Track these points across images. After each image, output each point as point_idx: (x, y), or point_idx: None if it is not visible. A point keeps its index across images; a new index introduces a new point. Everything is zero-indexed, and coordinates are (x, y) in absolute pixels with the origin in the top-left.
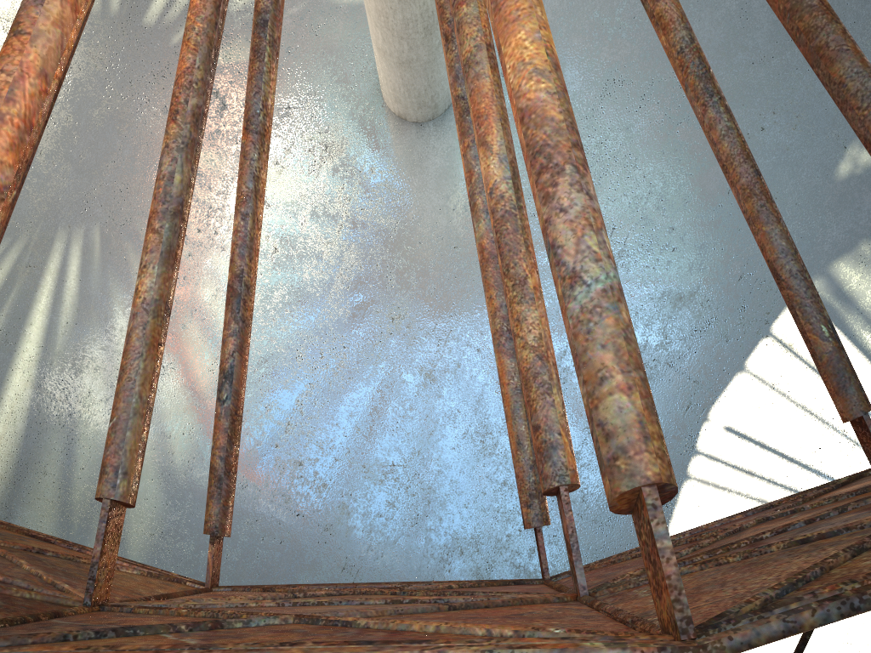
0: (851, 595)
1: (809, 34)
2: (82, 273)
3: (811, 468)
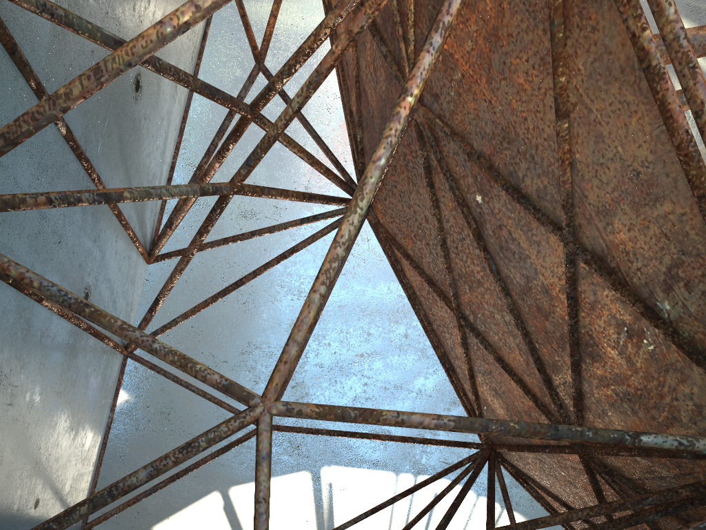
0: None
1: None
2: None
3: None
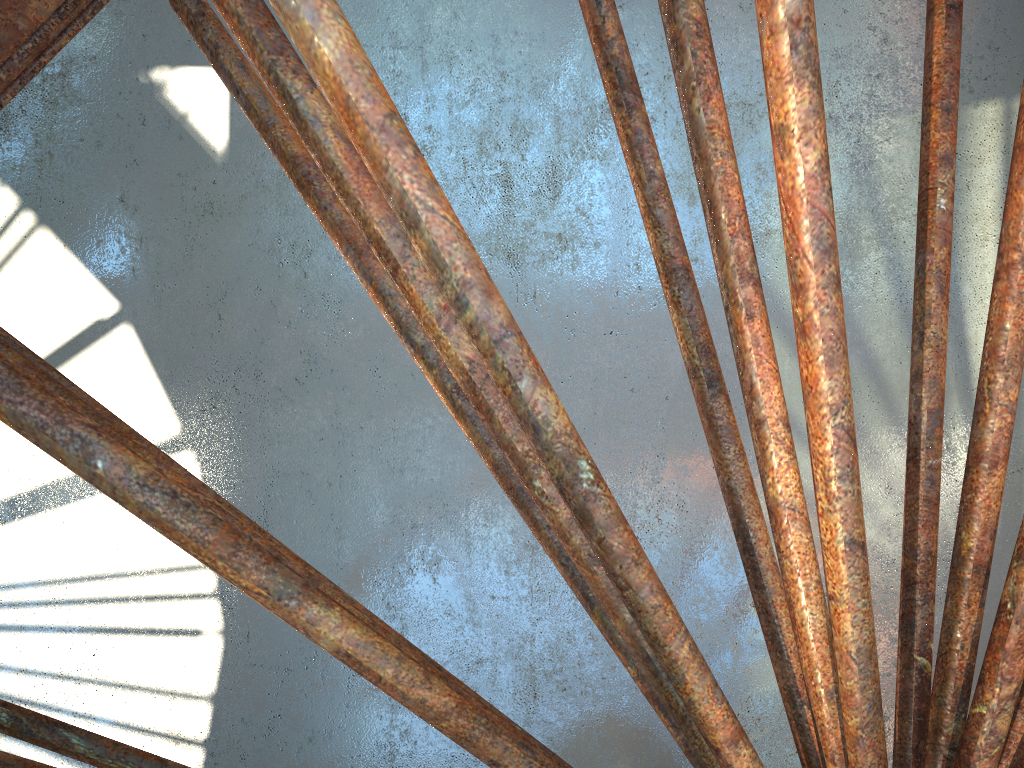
0: None
1: (67, 393)
2: (956, 488)
3: (91, 631)
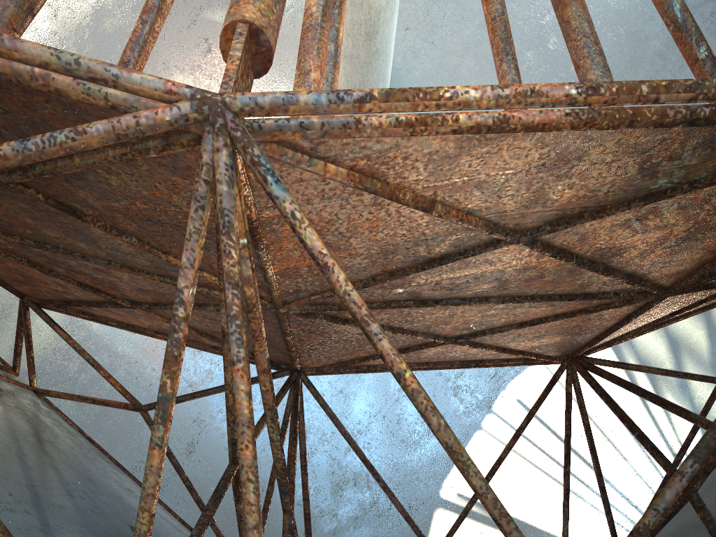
0: (341, 90)
1: None
2: None
3: (572, 448)
